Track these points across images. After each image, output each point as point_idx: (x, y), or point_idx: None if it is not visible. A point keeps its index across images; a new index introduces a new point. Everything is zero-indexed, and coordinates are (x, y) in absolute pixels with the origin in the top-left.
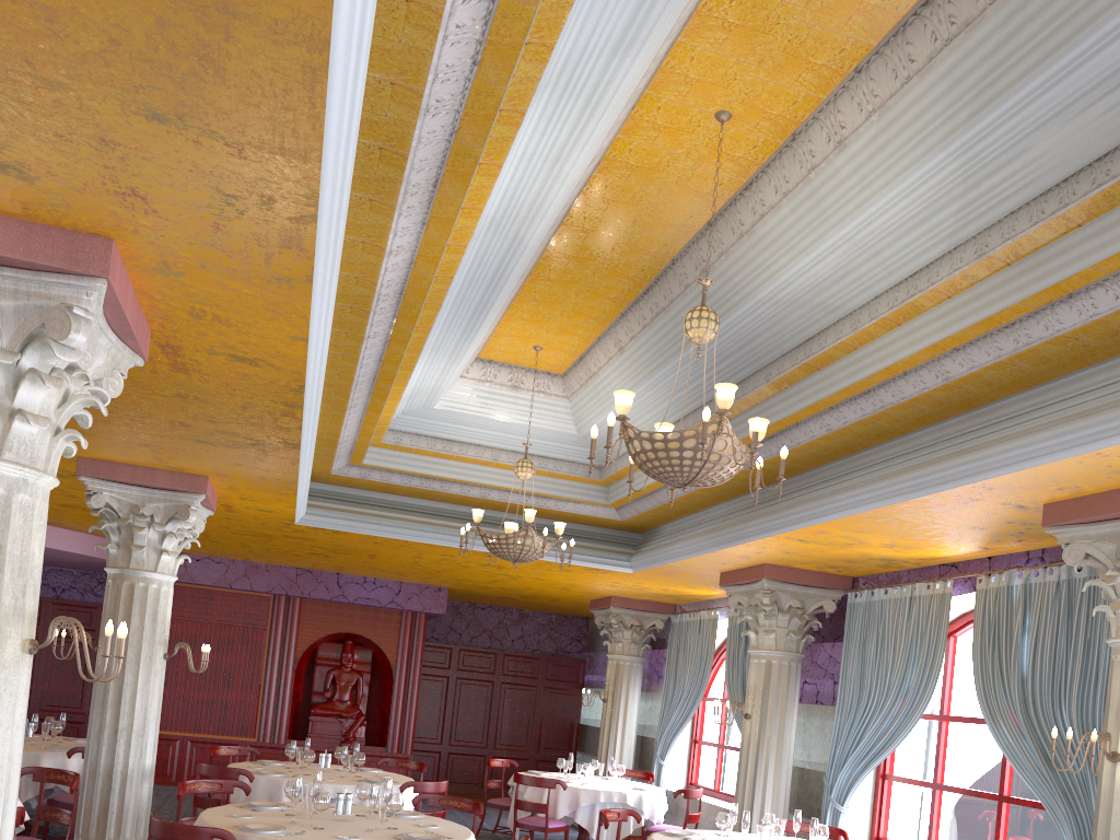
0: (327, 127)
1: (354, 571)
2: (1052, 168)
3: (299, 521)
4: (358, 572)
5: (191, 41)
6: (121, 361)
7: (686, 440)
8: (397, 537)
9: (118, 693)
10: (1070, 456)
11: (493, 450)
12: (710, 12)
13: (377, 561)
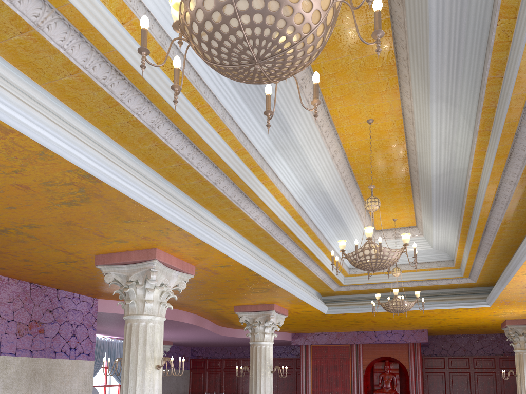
0: (153, 210)
1: (379, 329)
2: (474, 89)
3: (326, 312)
4: (381, 329)
5: (111, 207)
6: (184, 277)
7: (359, 253)
8: (367, 311)
9: (255, 387)
10: None
11: (397, 265)
12: (329, 98)
13: (379, 323)
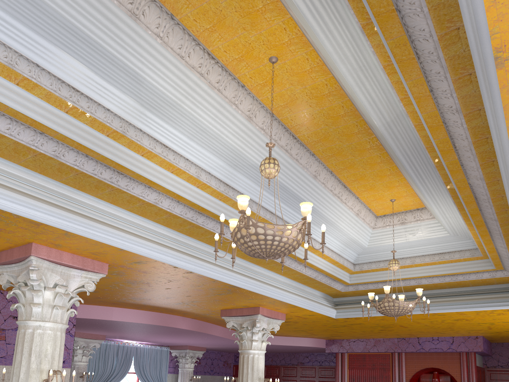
0: None
1: (420, 335)
2: None
3: (335, 316)
4: (423, 335)
5: None
6: (92, 277)
7: (236, 234)
8: (381, 315)
9: None
10: (504, 120)
11: (411, 258)
12: (199, 31)
13: (412, 328)
